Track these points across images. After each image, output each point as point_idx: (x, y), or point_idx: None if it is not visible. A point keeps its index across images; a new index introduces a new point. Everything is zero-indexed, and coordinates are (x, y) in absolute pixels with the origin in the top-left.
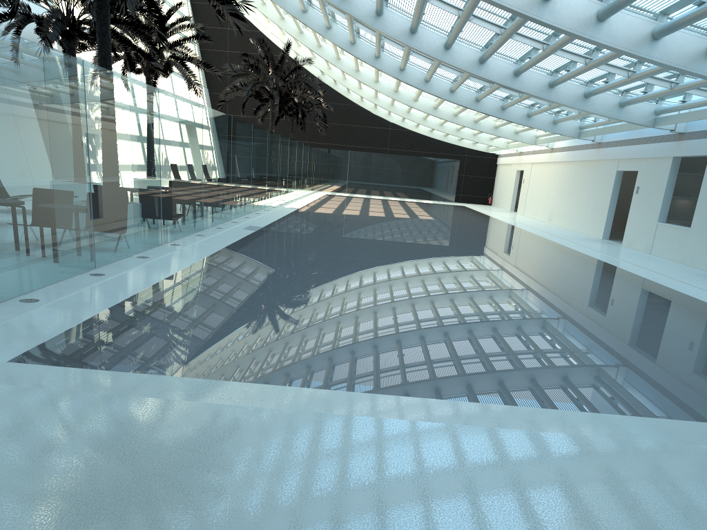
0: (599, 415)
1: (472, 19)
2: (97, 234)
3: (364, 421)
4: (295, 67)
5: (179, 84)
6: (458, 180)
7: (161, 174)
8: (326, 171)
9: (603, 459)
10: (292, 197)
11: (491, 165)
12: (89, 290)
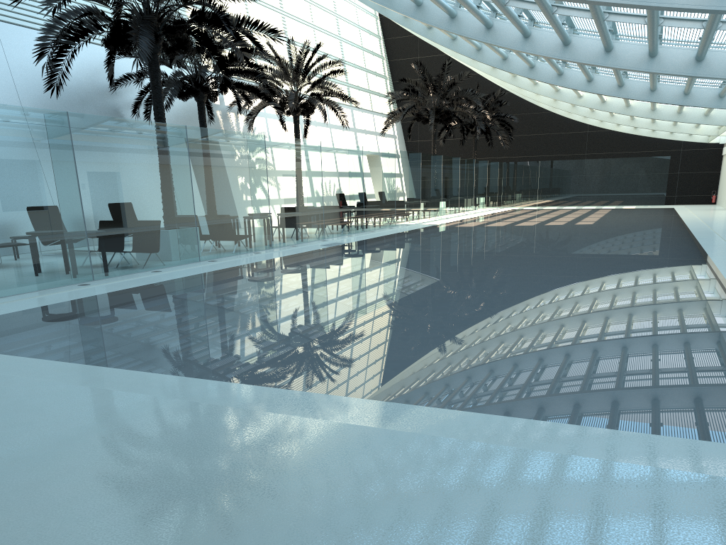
0: (238, 385)
1: (508, 2)
2: (95, 252)
3: (4, 379)
4: (451, 83)
5: (361, 118)
6: (672, 179)
7: (194, 199)
8: (514, 185)
9: (123, 413)
10: (453, 214)
11: (715, 158)
12: (51, 295)
